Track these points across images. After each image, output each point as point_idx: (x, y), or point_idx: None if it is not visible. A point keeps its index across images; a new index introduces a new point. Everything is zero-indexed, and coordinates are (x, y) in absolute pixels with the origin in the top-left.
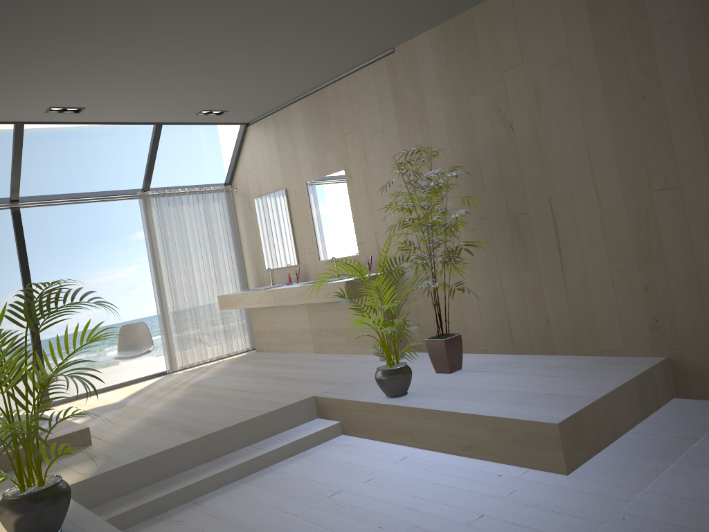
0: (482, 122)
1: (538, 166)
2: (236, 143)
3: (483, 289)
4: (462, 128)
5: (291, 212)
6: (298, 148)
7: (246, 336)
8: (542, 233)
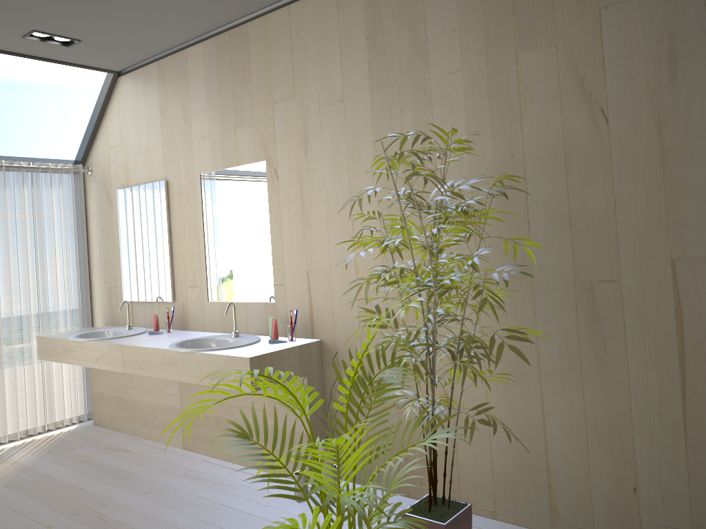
0: (540, 100)
1: (655, 195)
2: (98, 100)
3: (503, 405)
4: (498, 109)
5: (172, 218)
6: (194, 118)
7: (81, 399)
8: (646, 324)
